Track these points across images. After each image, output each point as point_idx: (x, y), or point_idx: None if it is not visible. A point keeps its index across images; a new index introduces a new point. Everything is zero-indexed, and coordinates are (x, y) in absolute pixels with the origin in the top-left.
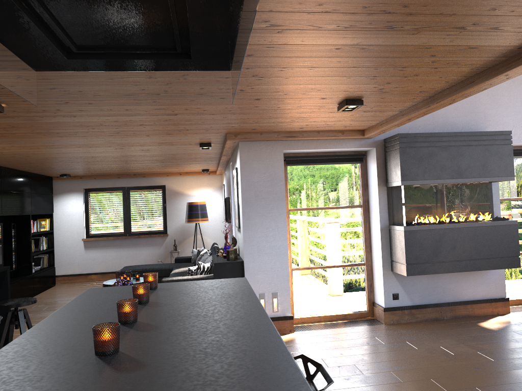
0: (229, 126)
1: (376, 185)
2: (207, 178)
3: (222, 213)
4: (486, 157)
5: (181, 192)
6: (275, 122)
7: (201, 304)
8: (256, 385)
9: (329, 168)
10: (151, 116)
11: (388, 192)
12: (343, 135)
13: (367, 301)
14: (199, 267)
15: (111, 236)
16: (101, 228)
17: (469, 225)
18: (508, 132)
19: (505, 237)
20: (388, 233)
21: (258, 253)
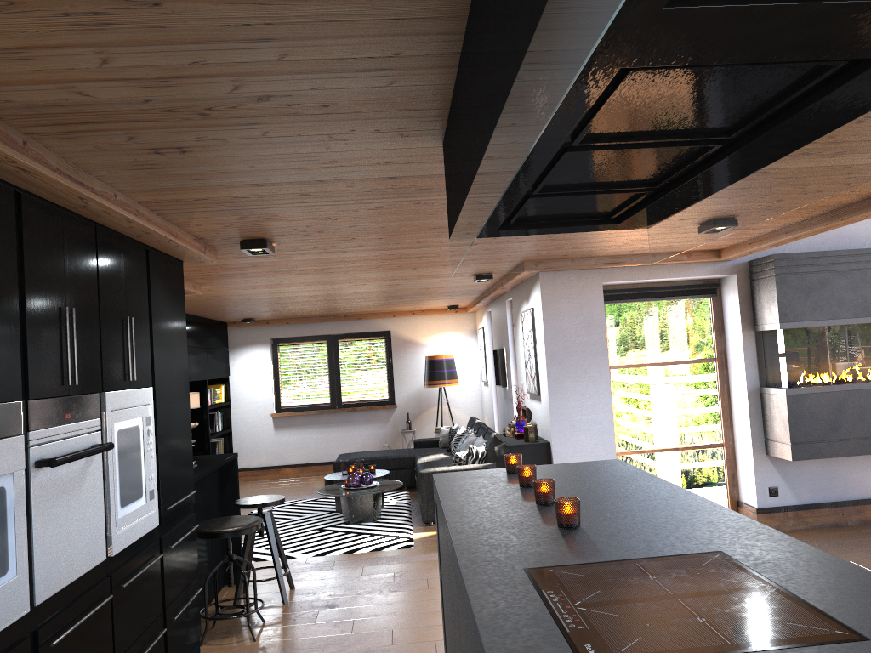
0: None
1: (739, 328)
2: (452, 318)
3: (476, 371)
4: None
5: (414, 340)
6: None
7: (604, 487)
8: (753, 543)
9: (665, 305)
10: (441, 248)
11: (757, 338)
12: (690, 258)
13: (729, 500)
14: (470, 453)
15: (313, 410)
16: (298, 398)
17: None
18: None
19: None
20: (759, 399)
21: (571, 430)
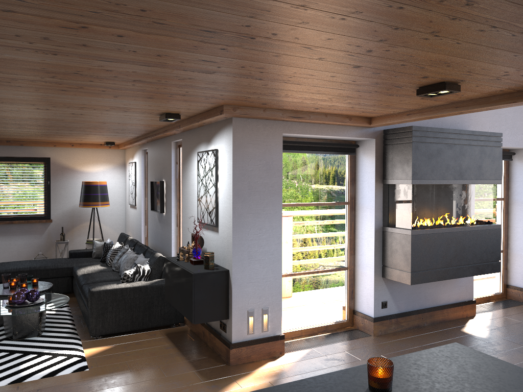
0: (245, 96)
1: (372, 181)
2: (106, 152)
3: (122, 196)
4: (482, 158)
5: (72, 167)
6: (305, 99)
7: None
8: None
9: (317, 158)
10: (173, 71)
11: (384, 189)
12: (351, 121)
13: (348, 309)
14: (137, 271)
15: None
16: None
17: (465, 229)
18: (500, 134)
19: (491, 241)
20: (381, 236)
21: (248, 260)
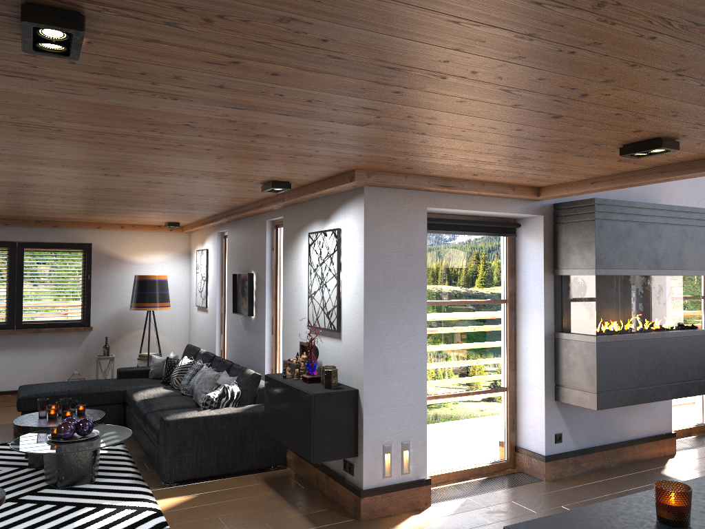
0: (390, 157)
1: (540, 271)
2: (165, 237)
3: (186, 295)
4: (682, 241)
5: (120, 256)
6: (466, 161)
7: None
8: None
9: (467, 241)
10: (315, 122)
11: (556, 282)
12: (514, 192)
13: (509, 445)
14: (224, 394)
15: None
16: None
17: (664, 335)
18: (704, 210)
19: (697, 352)
20: (553, 344)
21: (384, 376)
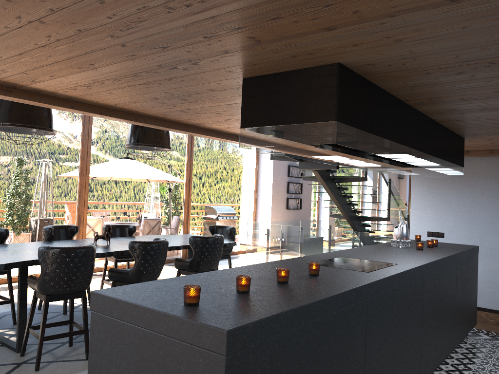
0: None
1: None
2: None
3: None
4: None
5: None
6: None
7: (222, 280)
8: (290, 262)
9: None
10: None
11: None
12: None
13: None
14: None
15: None
16: None
17: None
18: None
19: None
20: None
21: None
